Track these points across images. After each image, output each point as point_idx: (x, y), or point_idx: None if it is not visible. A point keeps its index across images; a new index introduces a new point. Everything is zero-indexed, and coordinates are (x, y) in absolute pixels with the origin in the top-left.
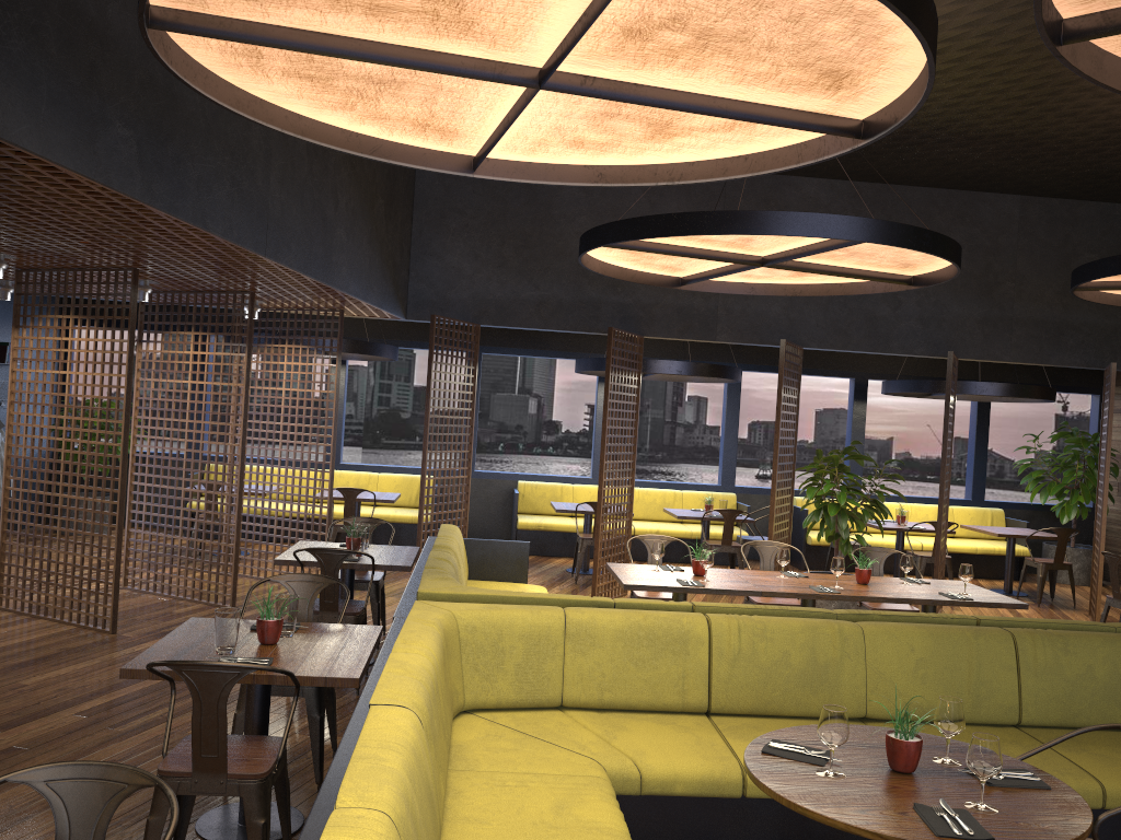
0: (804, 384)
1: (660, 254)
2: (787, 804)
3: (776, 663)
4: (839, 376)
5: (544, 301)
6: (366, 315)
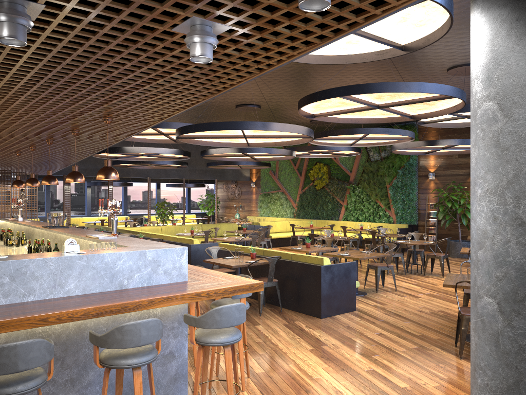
0: (138, 183)
1: (132, 164)
2: (182, 235)
3: (171, 232)
4: (153, 182)
5: (87, 169)
6: (39, 174)
